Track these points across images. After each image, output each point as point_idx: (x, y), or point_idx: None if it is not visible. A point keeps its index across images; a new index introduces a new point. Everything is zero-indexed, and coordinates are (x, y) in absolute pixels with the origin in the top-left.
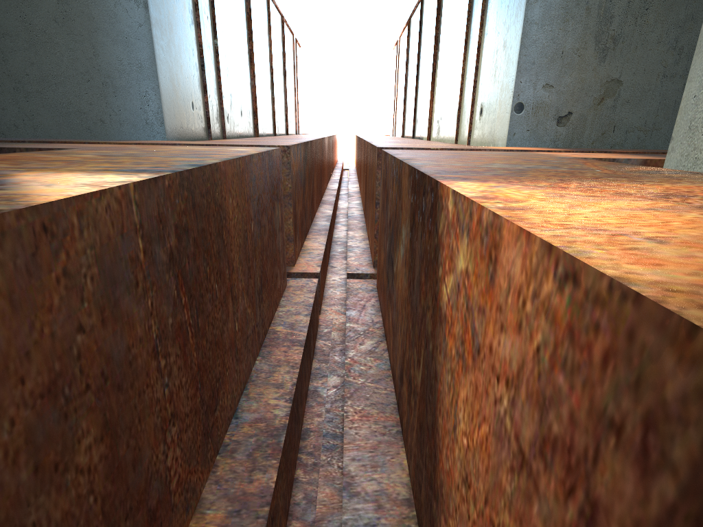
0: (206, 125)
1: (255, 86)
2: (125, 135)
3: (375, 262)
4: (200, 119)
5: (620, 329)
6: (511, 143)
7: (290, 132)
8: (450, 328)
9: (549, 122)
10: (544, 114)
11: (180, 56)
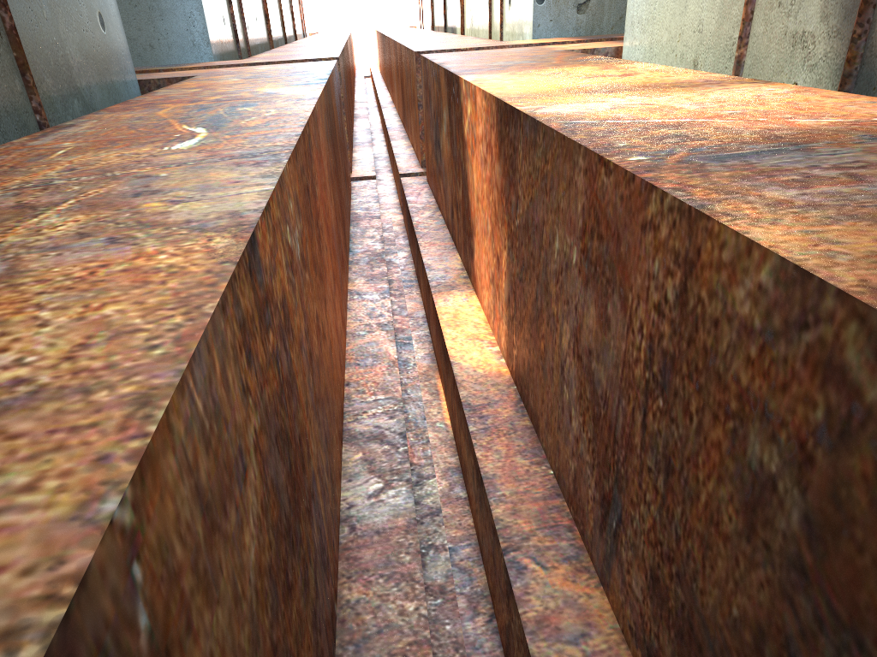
0: (235, 40)
1: None
2: (174, 59)
3: (423, 162)
4: (230, 34)
5: (490, 103)
6: (537, 35)
7: (297, 34)
8: (468, 144)
9: (570, 11)
10: (565, 3)
11: None
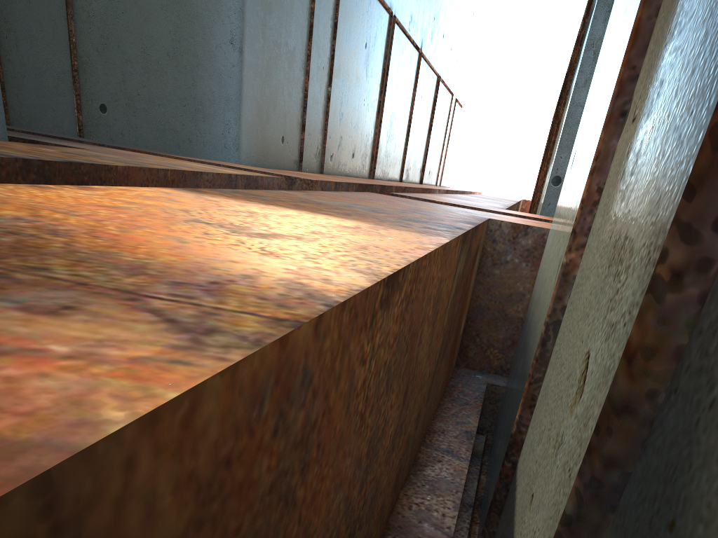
0: (298, 159)
1: (379, 133)
2: (206, 154)
3: None
4: (291, 152)
5: None
6: (545, 212)
7: (426, 182)
8: None
9: None
10: None
11: (276, 96)
